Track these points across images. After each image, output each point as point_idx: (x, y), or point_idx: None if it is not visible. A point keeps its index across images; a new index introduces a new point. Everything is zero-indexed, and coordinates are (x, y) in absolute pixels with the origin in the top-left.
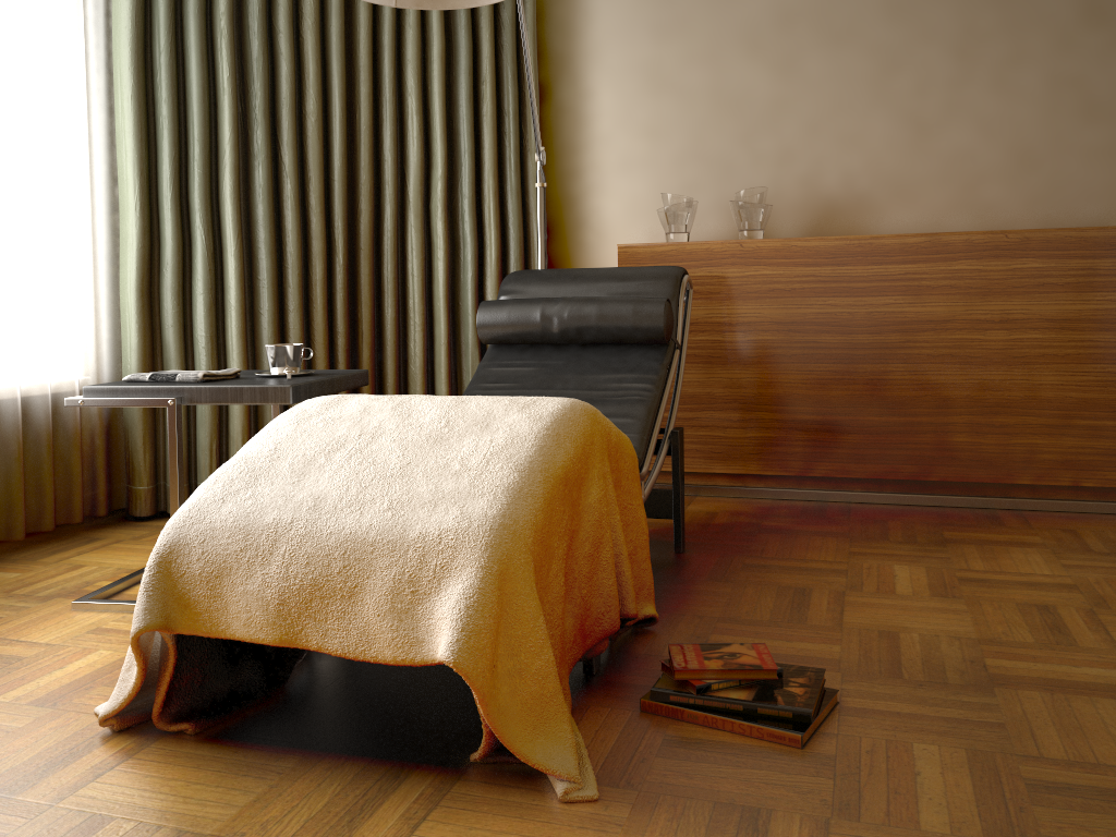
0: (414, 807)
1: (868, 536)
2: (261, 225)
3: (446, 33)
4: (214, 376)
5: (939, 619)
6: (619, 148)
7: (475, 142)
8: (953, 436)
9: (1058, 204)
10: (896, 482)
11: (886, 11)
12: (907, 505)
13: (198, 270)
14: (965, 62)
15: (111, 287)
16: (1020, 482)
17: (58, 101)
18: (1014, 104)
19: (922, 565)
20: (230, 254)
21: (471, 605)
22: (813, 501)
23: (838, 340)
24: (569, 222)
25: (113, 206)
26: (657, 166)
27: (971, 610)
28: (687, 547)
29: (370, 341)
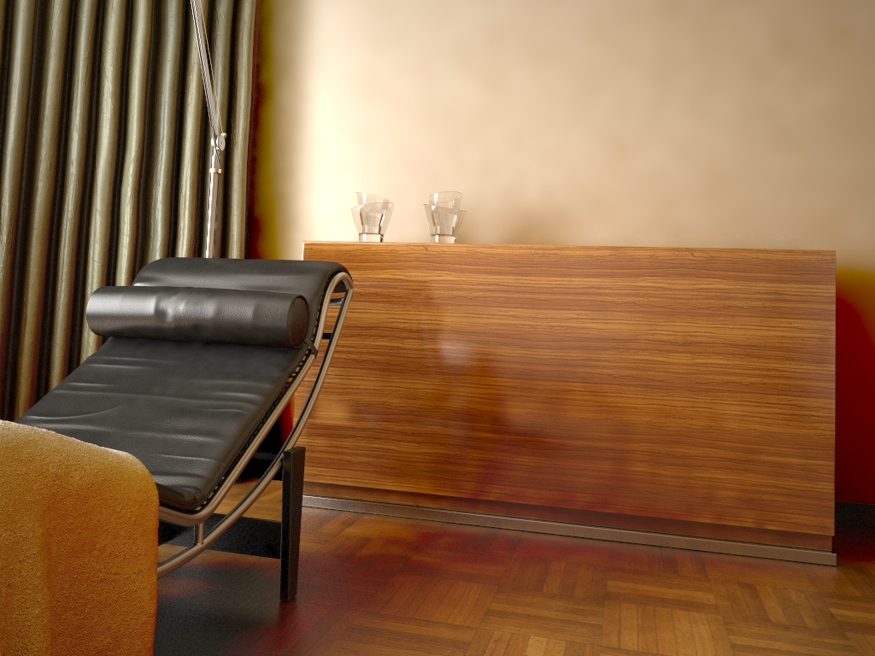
0: None
1: (520, 584)
2: None
3: (157, 21)
4: None
5: None
6: (332, 150)
7: (180, 131)
8: (632, 465)
9: (750, 229)
10: (573, 511)
11: (591, 33)
12: (582, 537)
13: None
14: (663, 85)
15: None
16: (701, 520)
17: None
18: (709, 128)
19: (565, 637)
20: None
21: None
22: (485, 528)
23: (519, 354)
24: (279, 220)
25: None
26: (367, 169)
27: None
28: (301, 593)
29: (34, 327)
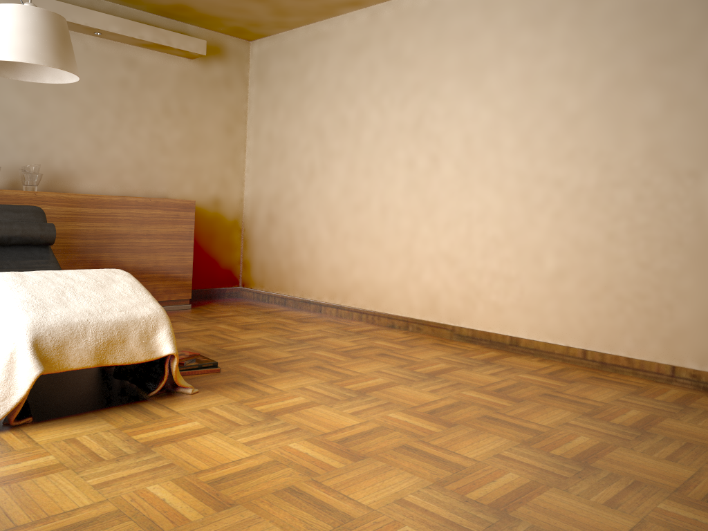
0: (157, 406)
1: None
2: None
3: None
4: None
5: (192, 343)
6: None
7: None
8: None
9: (151, 186)
10: None
11: (88, 88)
12: None
13: None
14: (119, 119)
15: None
16: None
17: None
18: (137, 141)
19: None
20: None
21: (171, 335)
22: None
23: (81, 242)
24: None
25: None
26: None
27: (195, 339)
28: None
29: None
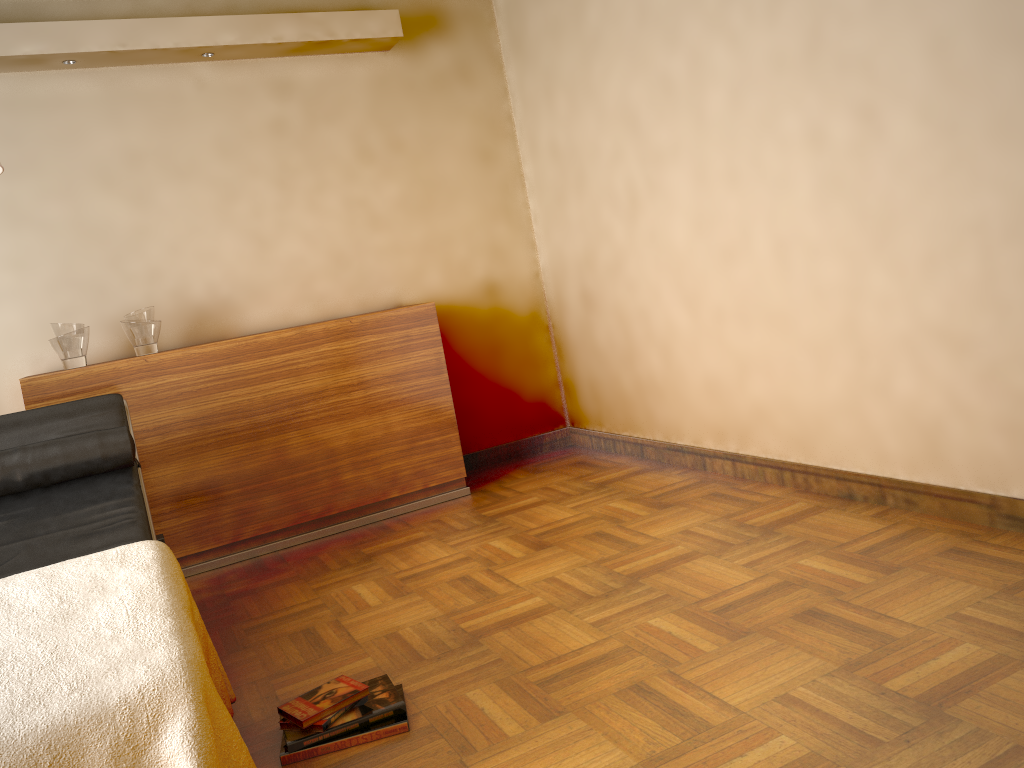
0: None
1: (315, 572)
2: None
3: None
4: None
5: (413, 611)
6: None
7: None
8: (342, 476)
9: (367, 289)
10: (308, 523)
11: (219, 152)
12: (319, 538)
13: None
14: (285, 191)
15: None
16: (392, 496)
17: None
18: (325, 220)
19: (370, 579)
20: None
21: (197, 733)
22: (248, 560)
23: (244, 423)
24: None
25: None
26: (29, 295)
27: (426, 598)
28: None
29: None
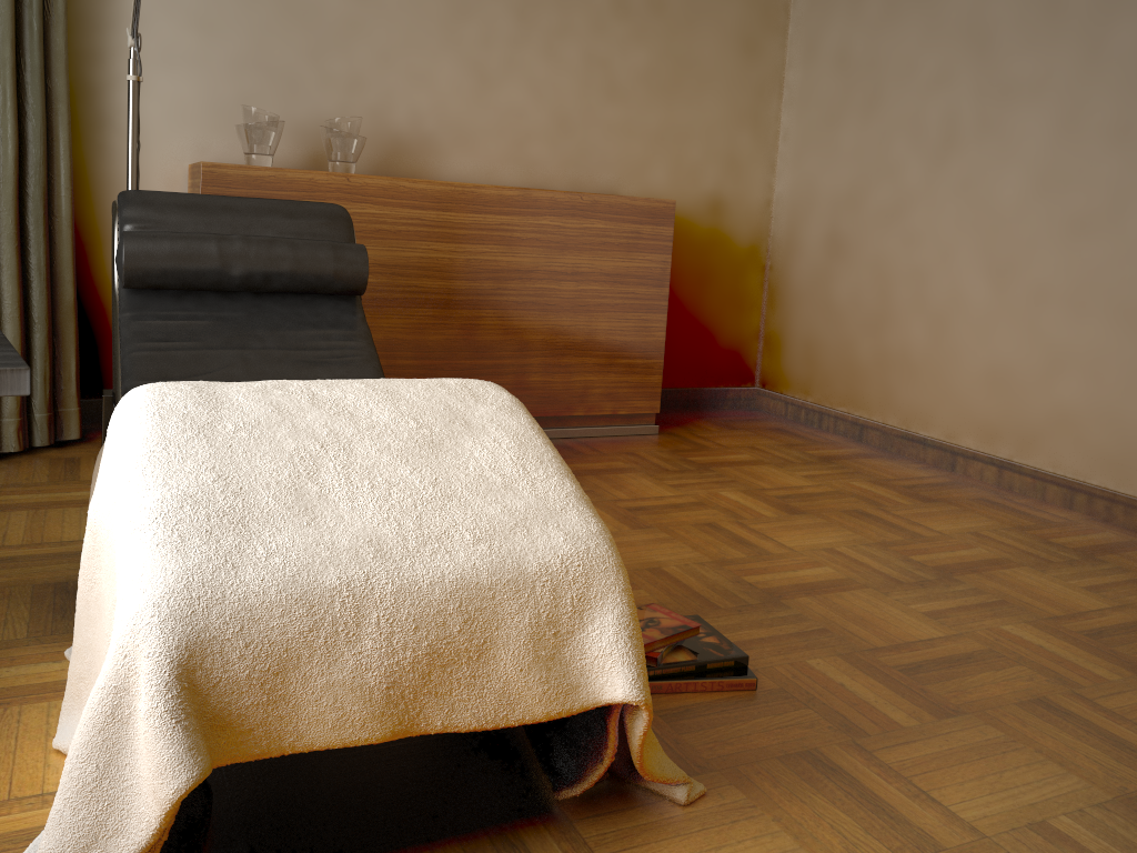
0: None
1: None
2: None
3: None
4: None
5: (668, 549)
6: (160, 36)
7: None
8: (529, 376)
9: (584, 168)
10: None
11: None
12: None
13: None
14: (523, 24)
15: None
16: (576, 414)
17: None
18: (558, 72)
19: None
20: None
21: (632, 634)
22: None
23: (438, 285)
24: (86, 118)
25: None
26: (209, 67)
27: (675, 537)
28: None
29: None
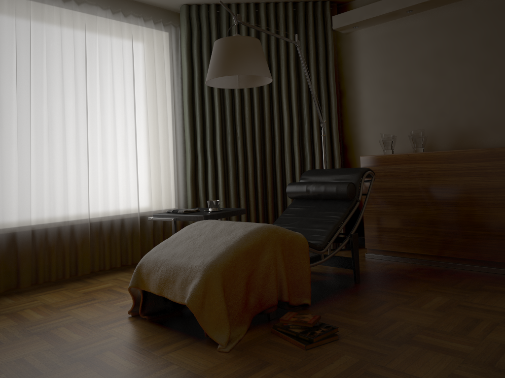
0: (181, 345)
1: (445, 284)
2: (229, 154)
3: (298, 77)
4: (188, 211)
5: (422, 318)
6: (372, 114)
7: (311, 117)
8: None
9: None
10: (482, 261)
11: (483, 45)
12: (487, 272)
13: (209, 171)
14: None
15: (184, 177)
16: None
17: (165, 120)
18: None
19: (451, 298)
20: (219, 165)
21: (195, 288)
22: (444, 267)
23: (451, 196)
24: (354, 145)
25: (184, 151)
26: (387, 120)
27: (442, 317)
28: (361, 281)
29: (271, 194)
